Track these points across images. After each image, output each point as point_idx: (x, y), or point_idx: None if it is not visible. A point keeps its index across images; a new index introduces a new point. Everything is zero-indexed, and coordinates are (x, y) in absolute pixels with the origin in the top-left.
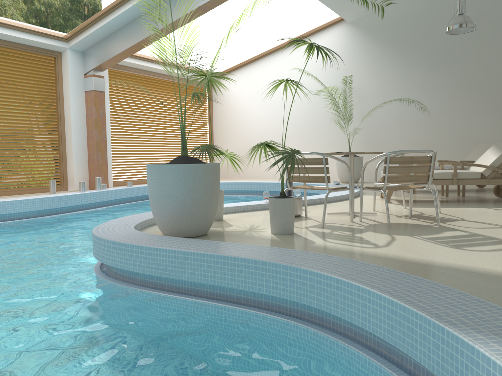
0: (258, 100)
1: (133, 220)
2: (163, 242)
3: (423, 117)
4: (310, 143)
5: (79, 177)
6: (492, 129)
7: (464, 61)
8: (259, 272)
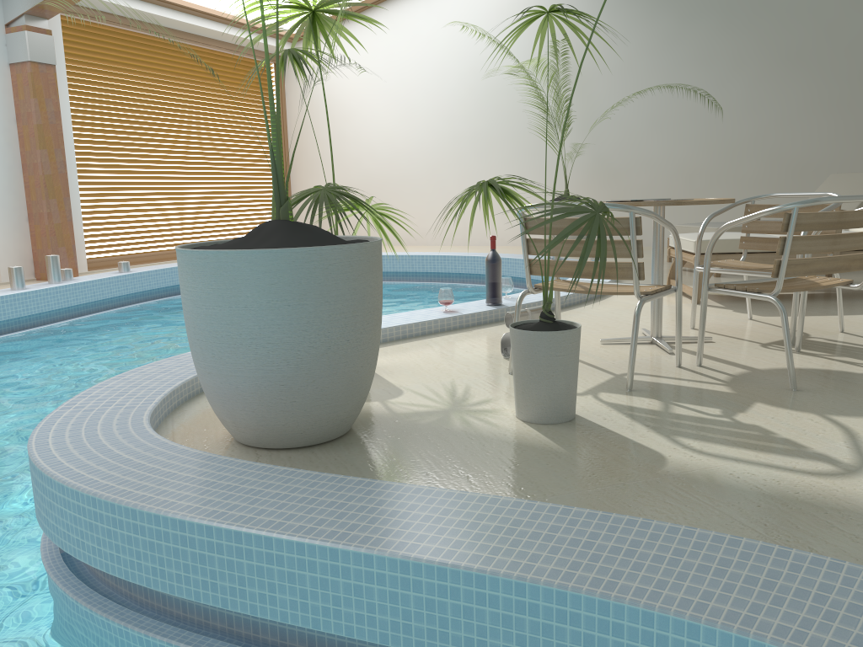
0: (377, 88)
1: (144, 390)
2: (253, 496)
3: (705, 123)
4: (484, 175)
5: (11, 255)
6: (835, 146)
7: (787, 11)
8: (620, 642)
